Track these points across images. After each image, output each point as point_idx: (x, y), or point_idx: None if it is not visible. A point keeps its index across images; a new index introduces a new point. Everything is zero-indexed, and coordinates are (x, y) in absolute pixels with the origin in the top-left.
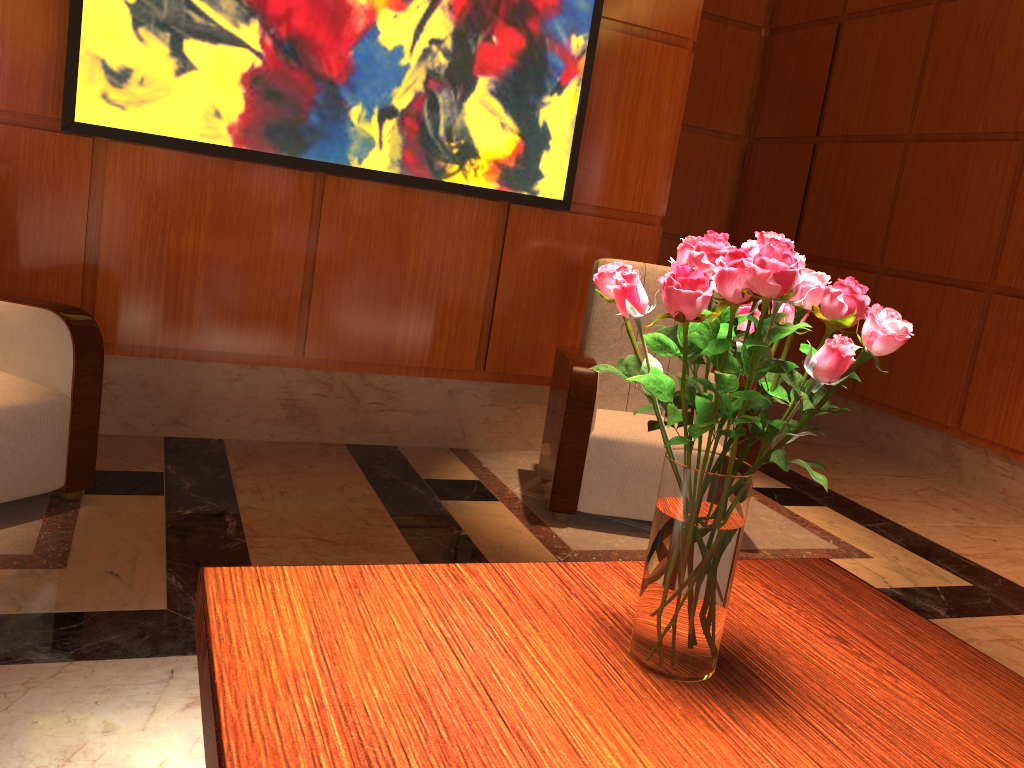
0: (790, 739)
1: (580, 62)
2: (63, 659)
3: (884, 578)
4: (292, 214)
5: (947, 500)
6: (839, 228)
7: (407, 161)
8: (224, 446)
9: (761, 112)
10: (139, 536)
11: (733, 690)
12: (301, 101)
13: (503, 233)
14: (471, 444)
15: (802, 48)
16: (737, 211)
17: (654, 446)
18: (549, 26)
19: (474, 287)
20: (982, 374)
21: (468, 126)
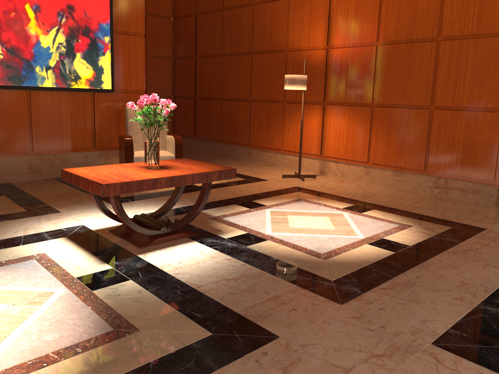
0: (170, 170)
1: (109, 45)
2: (9, 220)
3: (222, 181)
4: (21, 104)
5: (247, 165)
6: (207, 86)
7: (57, 83)
8: (11, 184)
9: (176, 48)
10: (5, 202)
11: (162, 168)
12: (18, 67)
13: (93, 102)
14: None
15: (186, 25)
16: (174, 84)
17: None
18: (97, 35)
19: (87, 120)
20: (252, 126)
21: (76, 69)
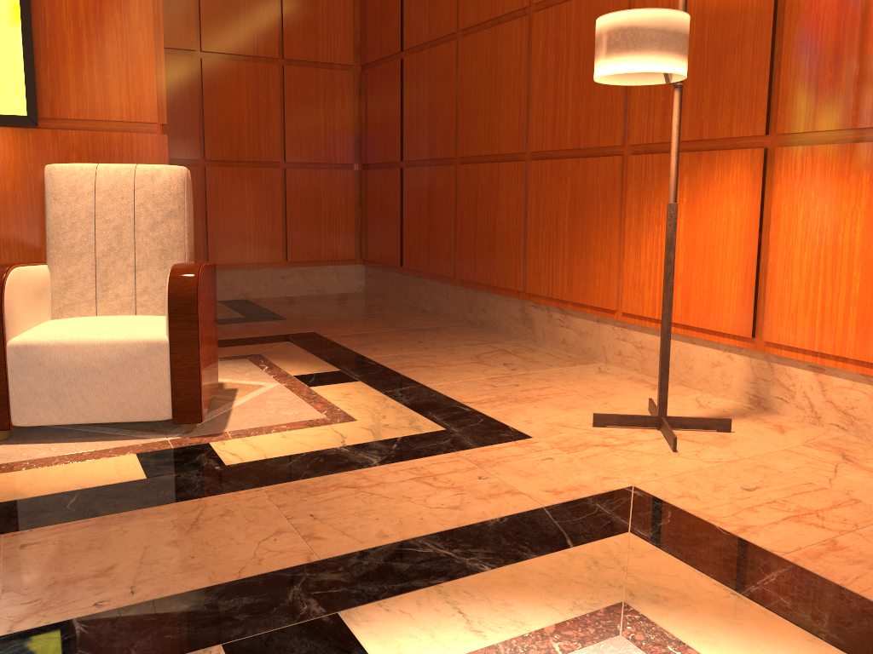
0: None
1: None
2: None
3: (345, 438)
4: None
5: (505, 357)
6: (426, 130)
7: None
8: None
9: (365, 40)
10: None
11: None
12: None
13: None
14: None
15: None
16: (362, 134)
17: (82, 343)
18: None
19: None
20: (533, 236)
21: None
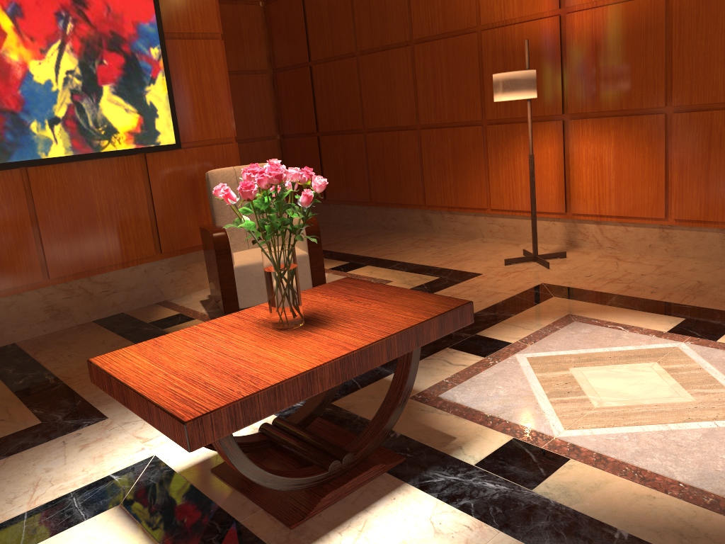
0: (332, 331)
1: (160, 62)
2: (2, 457)
3: None
4: (13, 197)
5: (428, 243)
6: (337, 112)
7: (76, 146)
8: (18, 346)
9: (274, 53)
10: (1, 401)
11: (312, 325)
12: None
13: (147, 171)
14: (167, 297)
15: (286, 10)
16: (279, 115)
17: None
18: (135, 46)
19: (140, 207)
20: (427, 173)
21: (106, 116)
